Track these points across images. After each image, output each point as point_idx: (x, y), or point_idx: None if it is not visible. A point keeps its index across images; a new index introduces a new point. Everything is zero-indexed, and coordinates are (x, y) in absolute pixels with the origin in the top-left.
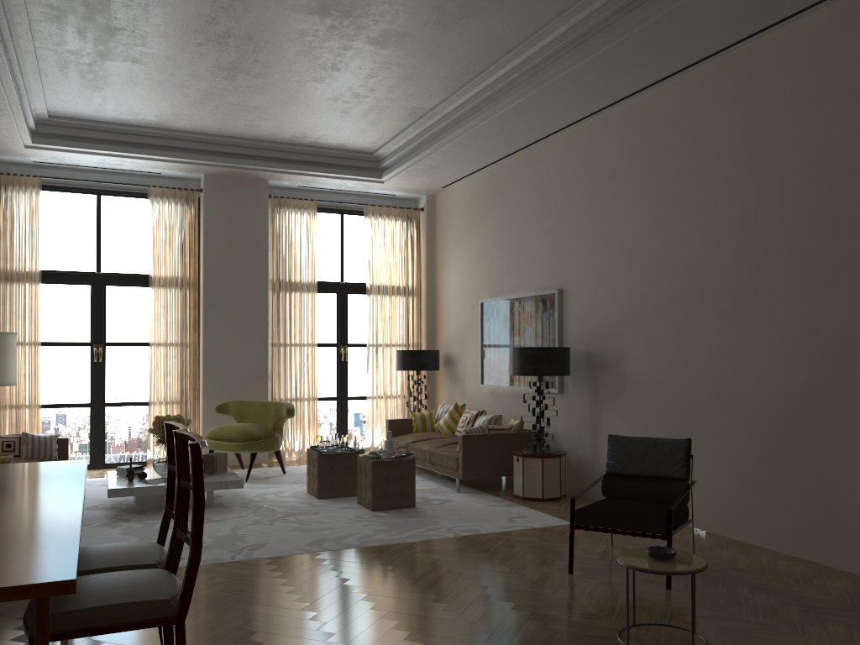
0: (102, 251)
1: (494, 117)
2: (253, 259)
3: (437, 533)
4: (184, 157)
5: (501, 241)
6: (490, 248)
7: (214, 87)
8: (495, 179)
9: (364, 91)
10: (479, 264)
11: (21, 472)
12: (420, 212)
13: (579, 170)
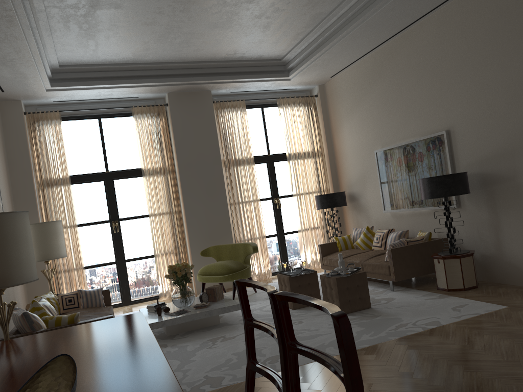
0: (107, 157)
1: (385, 7)
2: (208, 146)
3: (407, 329)
4: (154, 81)
5: (387, 105)
6: (377, 112)
7: (174, 21)
8: (375, 61)
9: (282, 5)
10: (369, 125)
11: (96, 333)
12: (314, 98)
13: (453, 37)
